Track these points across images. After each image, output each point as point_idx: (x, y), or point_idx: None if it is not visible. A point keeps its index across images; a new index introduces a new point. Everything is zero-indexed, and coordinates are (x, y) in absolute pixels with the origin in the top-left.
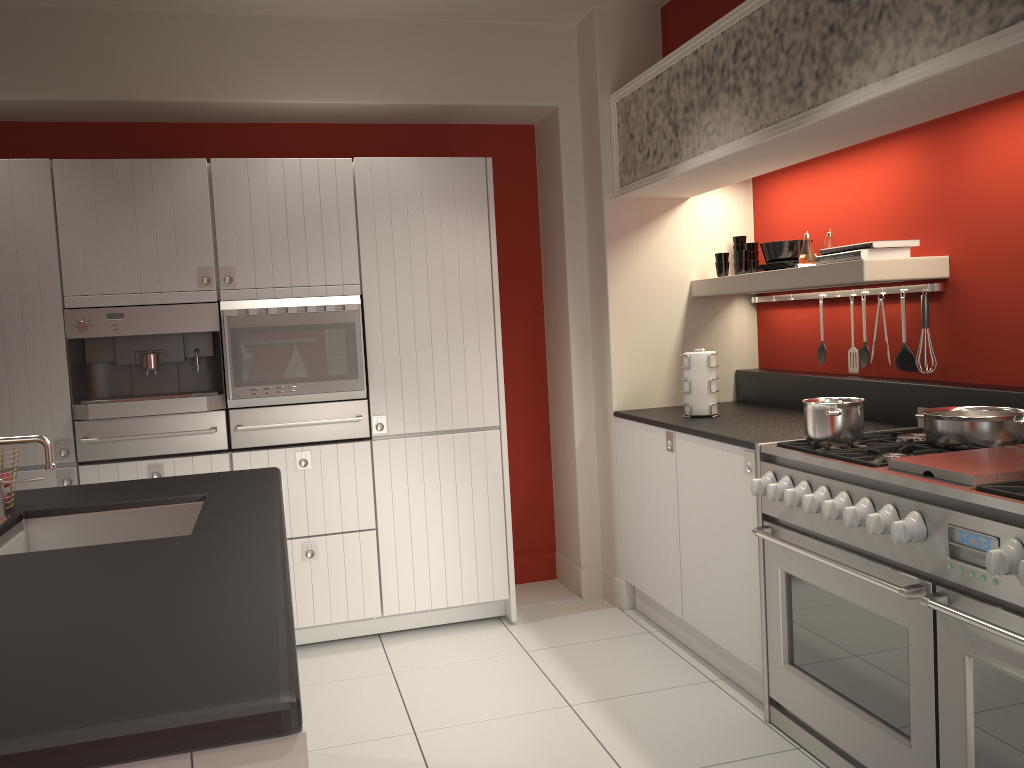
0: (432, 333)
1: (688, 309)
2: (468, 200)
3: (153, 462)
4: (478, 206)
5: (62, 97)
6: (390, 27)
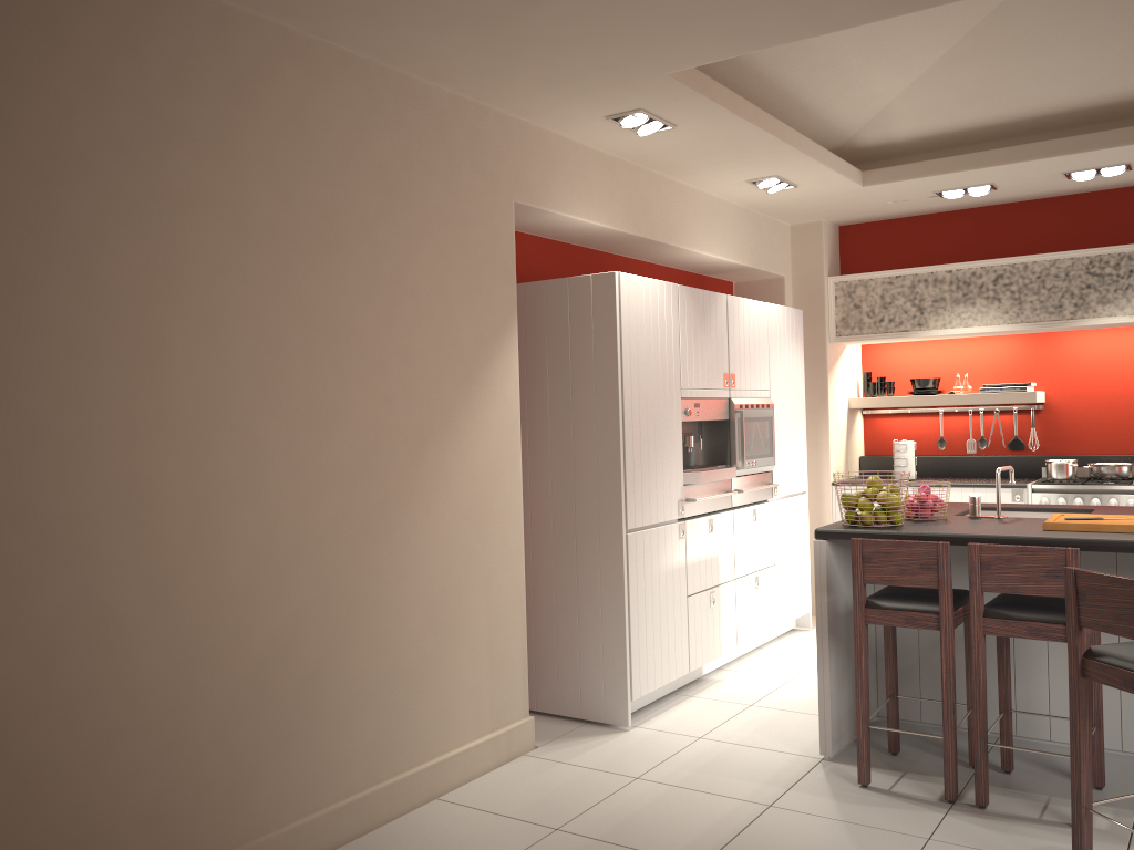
0: (789, 426)
1: (847, 416)
2: (797, 337)
3: (709, 517)
4: (800, 342)
5: (629, 231)
6: (737, 210)
